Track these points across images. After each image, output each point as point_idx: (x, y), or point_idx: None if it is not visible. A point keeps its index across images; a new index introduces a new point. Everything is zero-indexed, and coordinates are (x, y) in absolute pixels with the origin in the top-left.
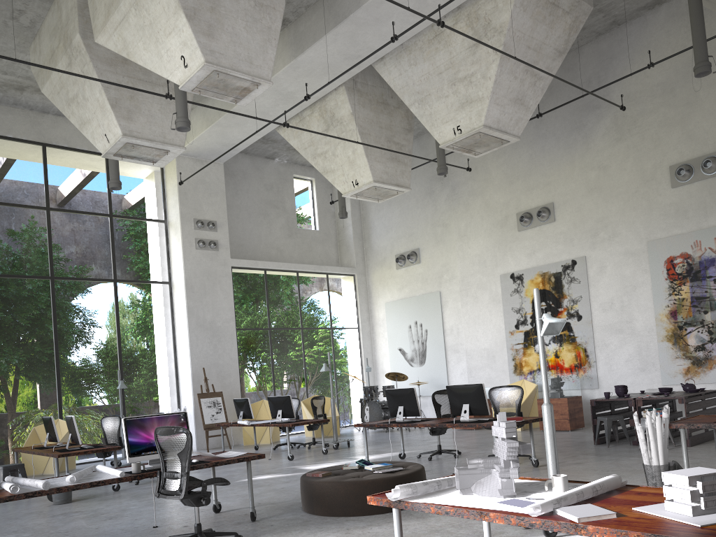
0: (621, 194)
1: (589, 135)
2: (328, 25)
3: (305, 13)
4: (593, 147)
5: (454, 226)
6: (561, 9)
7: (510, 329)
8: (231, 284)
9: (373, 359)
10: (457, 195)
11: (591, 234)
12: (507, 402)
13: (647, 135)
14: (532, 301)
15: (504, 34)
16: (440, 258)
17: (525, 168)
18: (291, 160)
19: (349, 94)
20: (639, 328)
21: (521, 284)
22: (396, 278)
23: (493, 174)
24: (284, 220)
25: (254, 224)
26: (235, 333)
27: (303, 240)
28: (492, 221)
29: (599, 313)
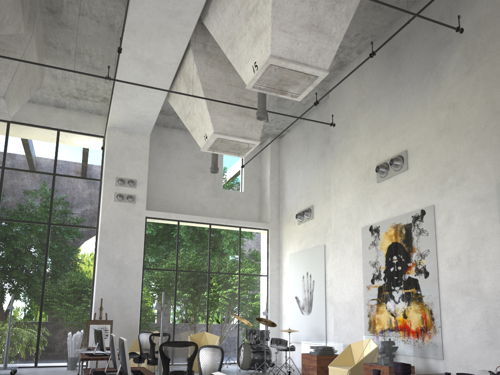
0: (470, 131)
1: (441, 74)
2: None
3: None
4: (444, 86)
5: (331, 182)
6: None
7: (367, 284)
8: (143, 231)
9: (279, 305)
10: (334, 153)
11: (440, 180)
12: (212, 367)
13: (498, 60)
14: (386, 255)
15: None
16: (326, 213)
17: (385, 119)
18: None
19: (196, 55)
20: (487, 291)
21: (378, 236)
22: (297, 233)
23: (361, 129)
24: (210, 182)
25: (182, 184)
26: (141, 272)
27: (227, 199)
28: (358, 174)
29: (446, 270)
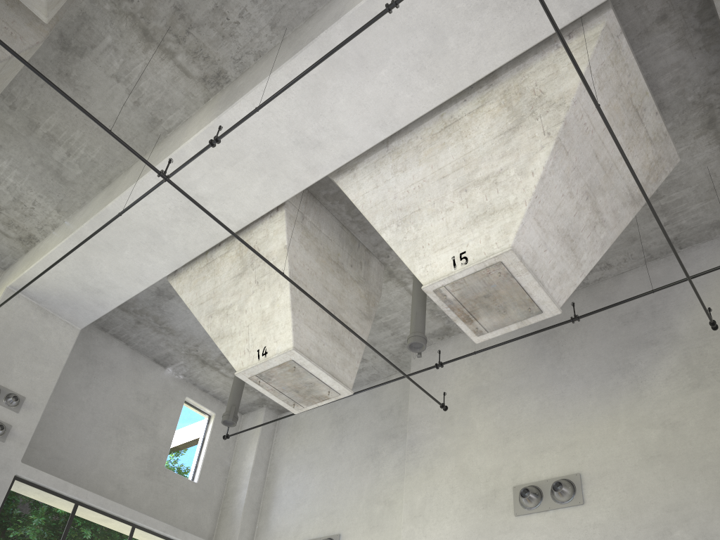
0: (712, 466)
1: (642, 379)
2: (282, 60)
3: (254, 65)
4: (651, 395)
5: (405, 499)
6: (645, 128)
7: None
8: None
9: None
10: (416, 454)
11: (658, 532)
12: None
13: None
14: None
15: (567, 106)
16: None
17: (532, 421)
18: (190, 376)
19: (290, 223)
20: None
21: None
22: None
23: (479, 427)
24: (147, 449)
25: (97, 436)
26: None
27: (167, 487)
28: (470, 496)
29: None
